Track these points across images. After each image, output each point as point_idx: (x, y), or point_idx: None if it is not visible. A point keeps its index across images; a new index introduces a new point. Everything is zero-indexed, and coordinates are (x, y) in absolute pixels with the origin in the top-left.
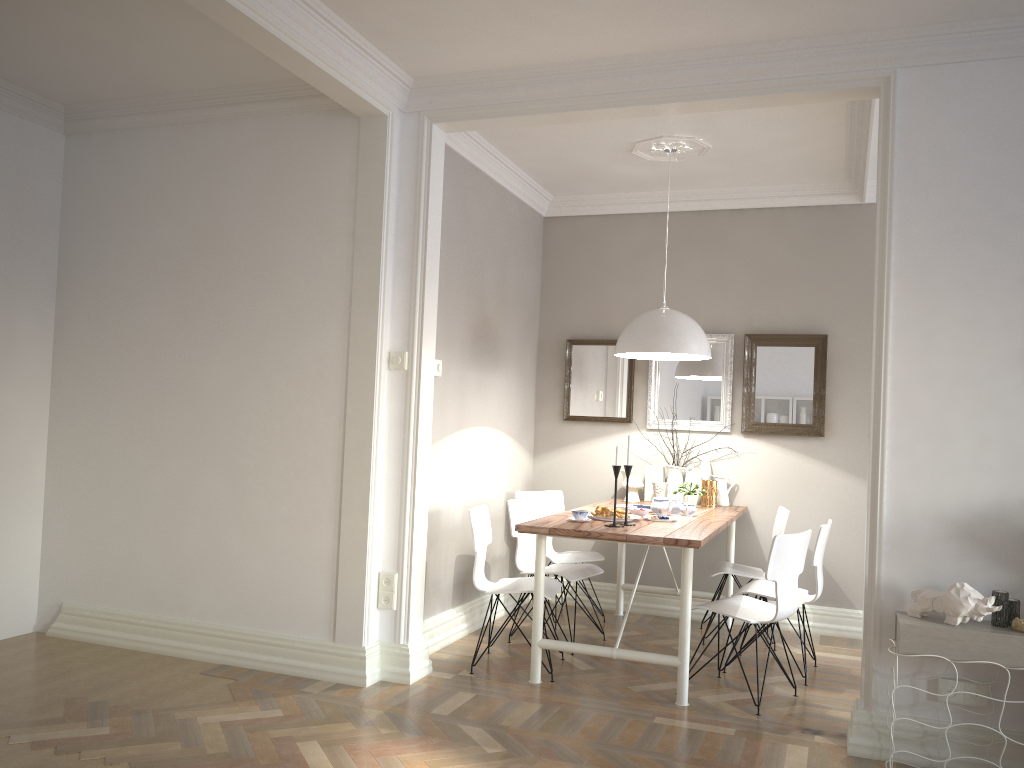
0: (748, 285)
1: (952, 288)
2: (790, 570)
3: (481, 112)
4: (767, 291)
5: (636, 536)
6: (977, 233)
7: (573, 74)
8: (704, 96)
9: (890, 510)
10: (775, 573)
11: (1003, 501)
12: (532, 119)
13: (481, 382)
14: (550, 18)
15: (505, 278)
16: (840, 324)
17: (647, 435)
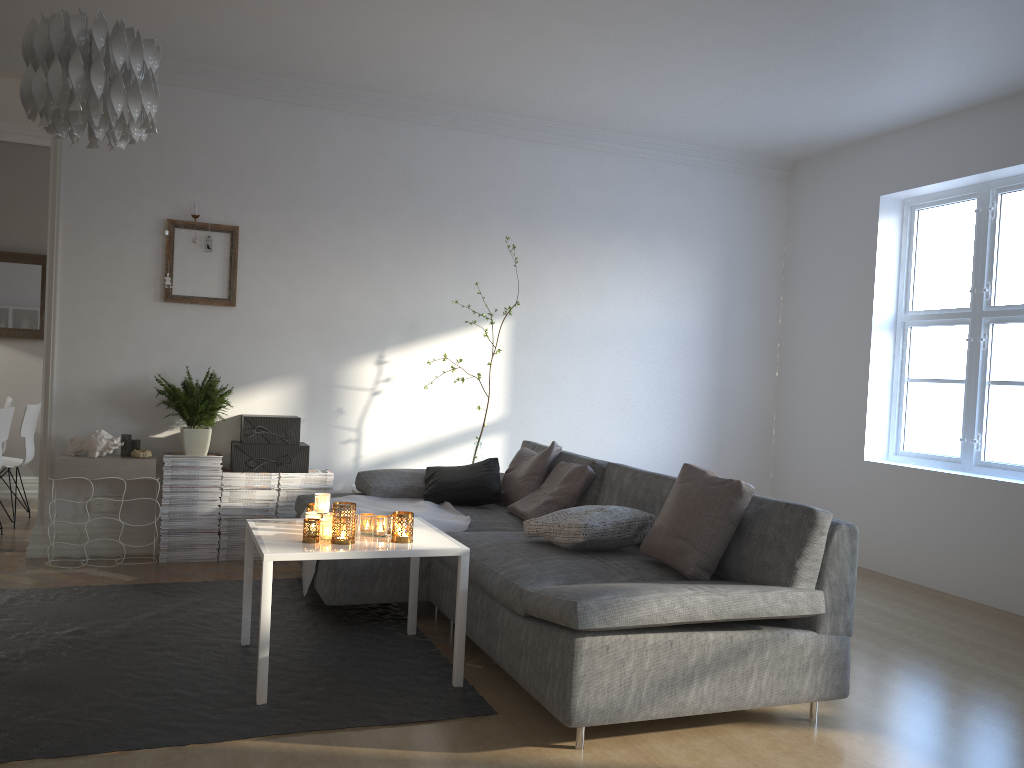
0: None
1: (104, 233)
2: None
3: None
4: None
5: None
6: (121, 197)
7: None
8: None
9: (59, 385)
10: None
11: (135, 377)
12: None
13: None
14: None
15: None
16: None
17: None
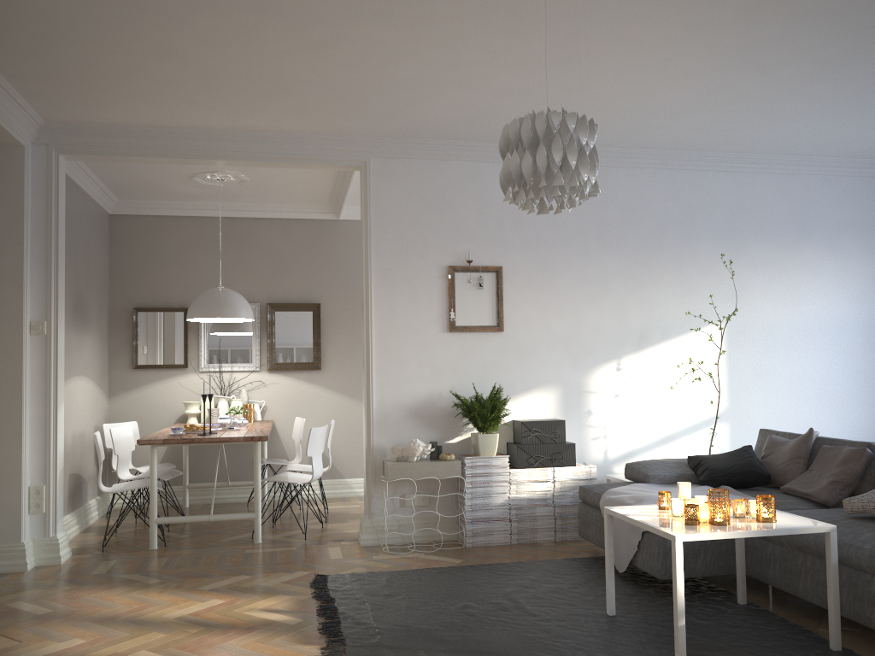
0: (267, 270)
1: (403, 281)
2: (318, 449)
3: (100, 150)
4: (280, 274)
5: (225, 438)
6: (414, 252)
7: (172, 134)
8: (260, 159)
9: (377, 405)
10: (311, 451)
11: (432, 395)
12: (139, 159)
13: (79, 342)
14: (168, 104)
15: (90, 262)
16: (328, 296)
17: (200, 376)
